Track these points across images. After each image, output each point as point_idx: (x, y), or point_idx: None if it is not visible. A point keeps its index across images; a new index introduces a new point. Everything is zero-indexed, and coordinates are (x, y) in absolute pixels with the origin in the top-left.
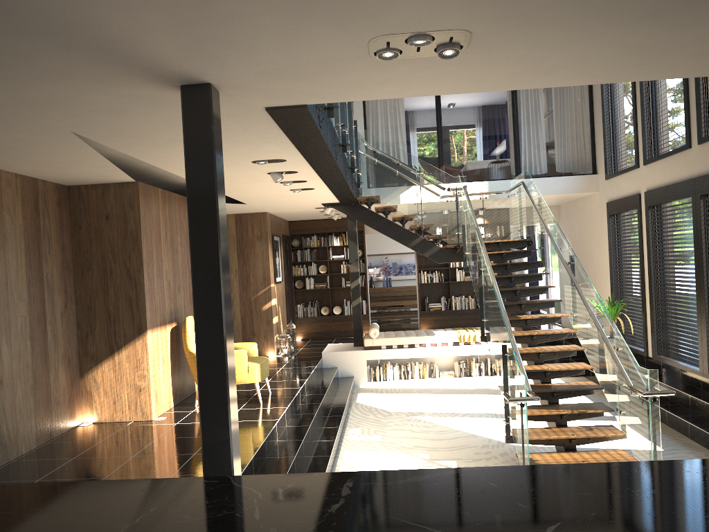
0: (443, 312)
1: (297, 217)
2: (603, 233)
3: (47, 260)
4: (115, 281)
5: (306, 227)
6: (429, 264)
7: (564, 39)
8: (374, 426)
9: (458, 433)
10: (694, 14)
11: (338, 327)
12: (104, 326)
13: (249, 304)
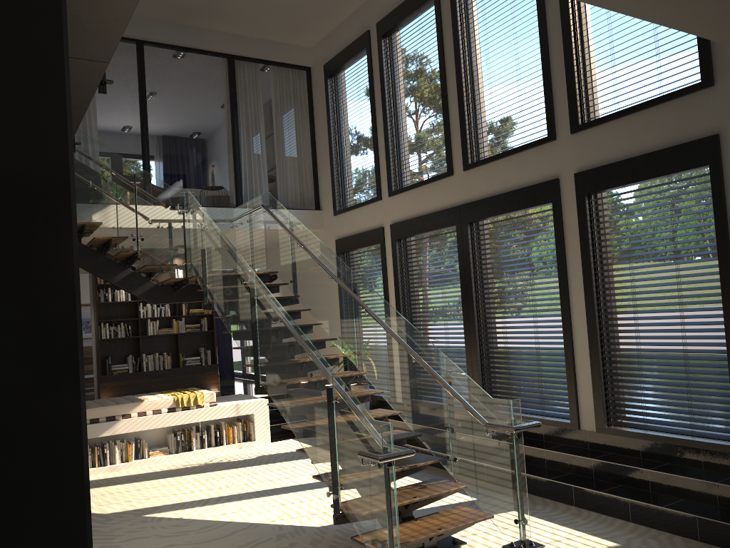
0: (131, 375)
1: None
2: None
3: None
4: None
5: None
6: (112, 315)
7: None
8: (95, 540)
9: (229, 526)
10: None
11: None
12: None
13: None
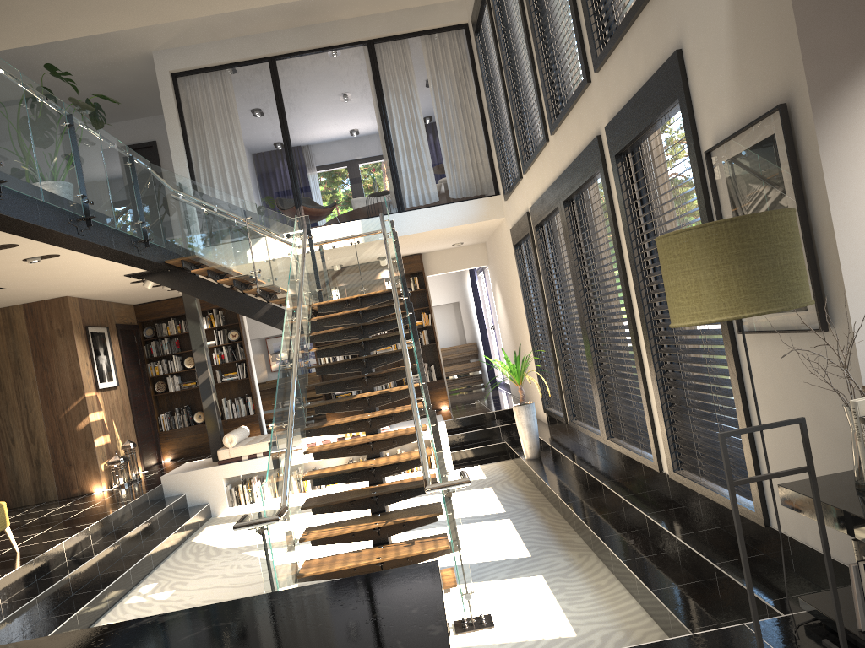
0: None
1: (136, 298)
2: (516, 269)
3: None
4: None
5: (159, 310)
6: None
7: None
8: (181, 576)
9: None
10: None
11: None
12: None
13: (58, 424)
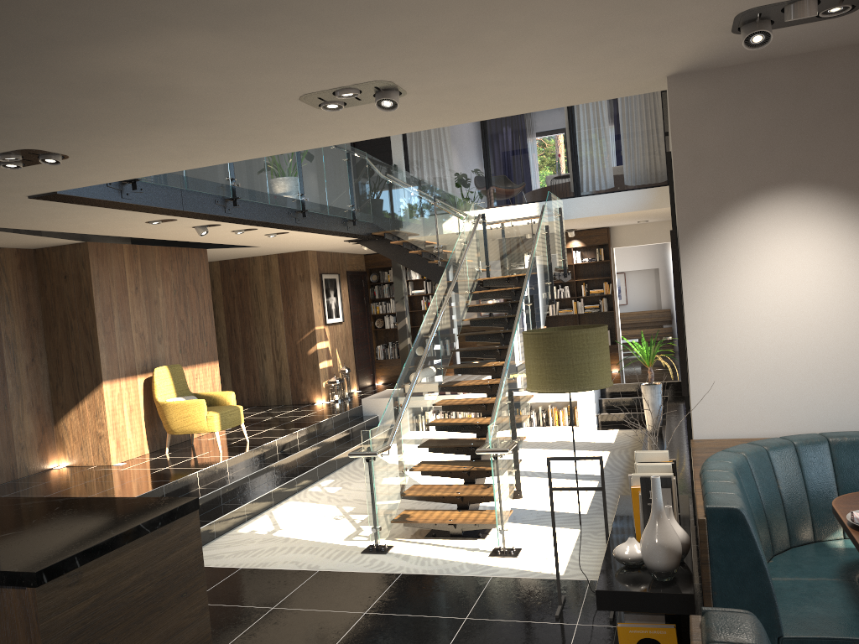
0: None
1: (364, 251)
2: None
3: (6, 320)
4: (75, 336)
5: (382, 260)
6: None
7: (128, 142)
8: (351, 478)
9: None
10: (186, 119)
11: None
12: (70, 378)
13: (295, 348)
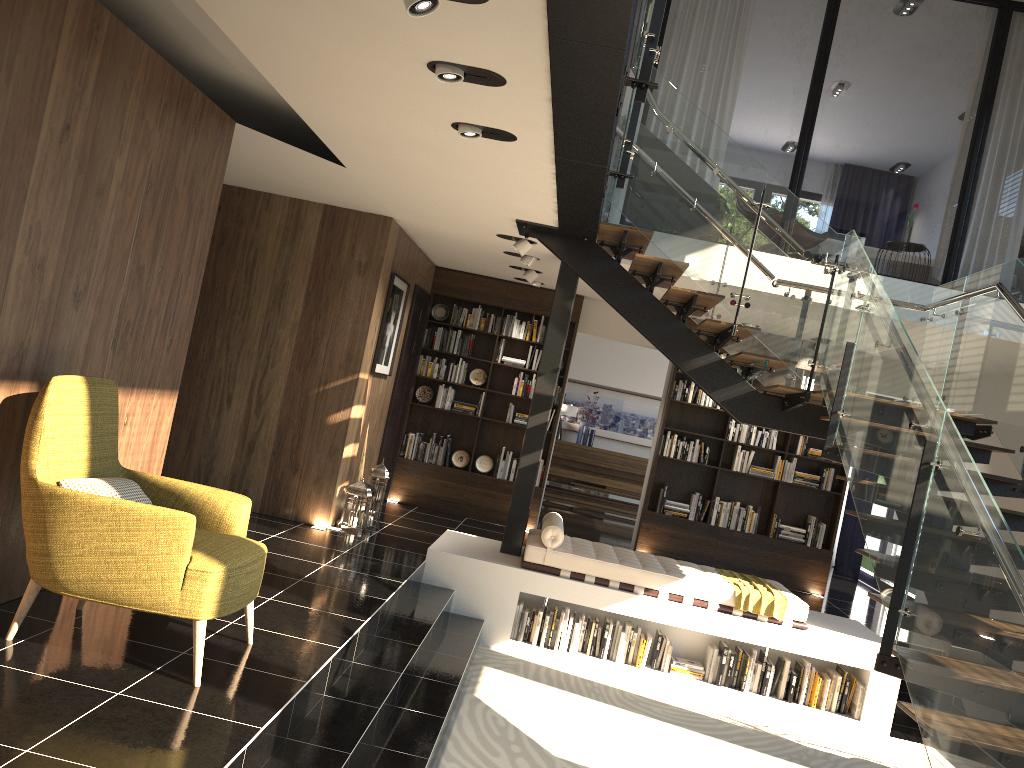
0: (690, 524)
1: (454, 260)
2: None
3: None
4: None
5: (467, 287)
6: (686, 424)
7: None
8: None
9: None
10: None
11: (477, 499)
12: None
13: (303, 402)
